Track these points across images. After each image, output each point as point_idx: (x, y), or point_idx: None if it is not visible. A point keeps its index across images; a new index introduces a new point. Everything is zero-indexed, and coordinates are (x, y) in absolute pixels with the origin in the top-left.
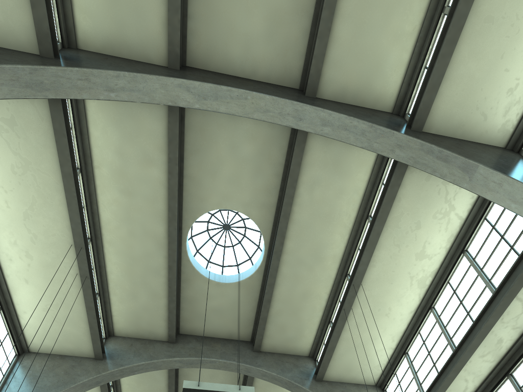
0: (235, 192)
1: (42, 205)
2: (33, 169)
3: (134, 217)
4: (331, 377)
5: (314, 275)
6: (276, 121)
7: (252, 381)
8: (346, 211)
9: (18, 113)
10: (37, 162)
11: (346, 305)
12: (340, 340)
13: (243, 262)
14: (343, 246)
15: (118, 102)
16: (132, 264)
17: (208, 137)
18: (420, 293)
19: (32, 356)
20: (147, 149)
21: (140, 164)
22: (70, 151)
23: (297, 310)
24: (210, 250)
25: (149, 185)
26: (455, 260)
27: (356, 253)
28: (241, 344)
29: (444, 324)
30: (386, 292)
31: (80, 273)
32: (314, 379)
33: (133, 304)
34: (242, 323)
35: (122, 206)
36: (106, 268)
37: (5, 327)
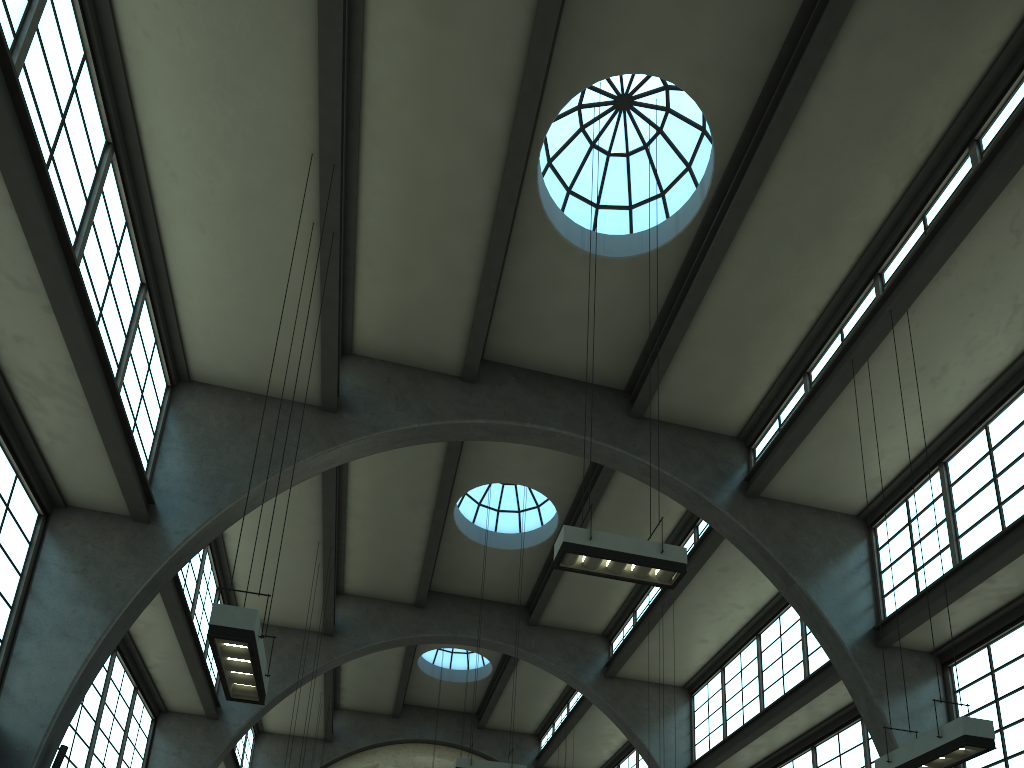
0: (682, 34)
1: (260, 50)
2: None
3: (442, 80)
4: (777, 493)
5: (804, 266)
6: None
7: (610, 475)
8: (924, 119)
9: None
10: None
11: (859, 353)
12: (820, 423)
13: (646, 201)
14: (890, 204)
15: None
16: (416, 196)
17: None
18: (1019, 343)
19: (199, 391)
20: None
21: None
22: None
23: (743, 340)
24: (576, 161)
25: None
26: None
27: (913, 227)
28: (605, 397)
29: None
30: (952, 334)
31: (322, 225)
32: (742, 492)
33: (402, 289)
34: (618, 351)
35: (419, 49)
36: (359, 201)
37: (151, 328)
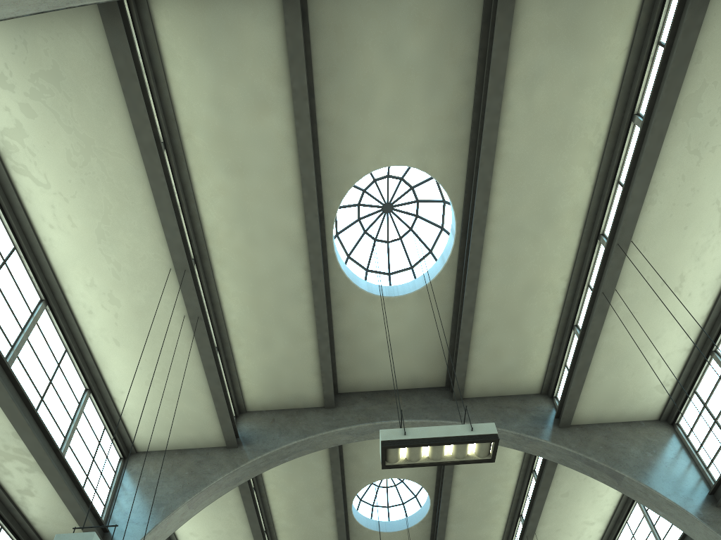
0: (401, 132)
1: (120, 212)
2: (99, 150)
3: (252, 210)
4: (584, 418)
5: (543, 251)
6: None
7: None
8: (591, 118)
9: (61, 56)
10: (102, 136)
11: (606, 285)
12: (597, 351)
13: (421, 259)
14: (590, 185)
15: (204, 9)
16: (258, 290)
17: (348, 40)
18: None
19: (142, 457)
20: (258, 83)
21: (250, 113)
22: (146, 107)
23: (517, 318)
24: (366, 252)
25: (268, 148)
26: None
27: (613, 192)
28: (432, 393)
29: None
30: (676, 248)
31: (189, 314)
32: (556, 426)
33: (267, 356)
34: (431, 358)
35: (232, 195)
36: (222, 306)
37: (100, 419)
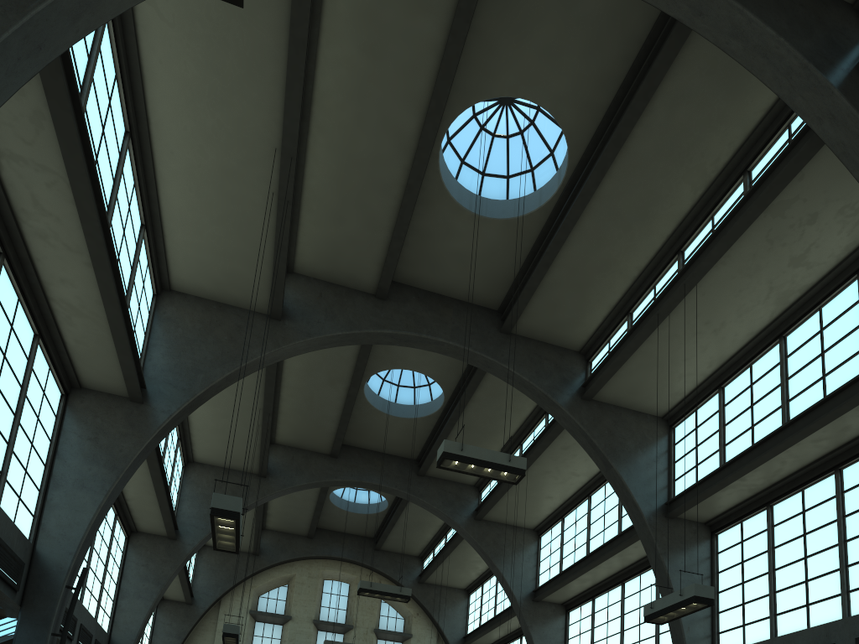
0: (547, 74)
1: (243, 80)
2: (243, 19)
3: (372, 94)
4: (604, 398)
5: (629, 240)
6: (659, 5)
7: (484, 372)
8: (714, 151)
9: None
10: (252, 8)
11: (663, 310)
12: (635, 353)
13: (519, 174)
14: (690, 204)
15: None
16: (348, 169)
17: None
18: (774, 312)
19: (177, 299)
20: None
21: (405, 6)
22: None
23: (585, 285)
24: (468, 140)
25: (411, 45)
26: (843, 280)
27: (705, 223)
28: (483, 316)
29: (787, 373)
30: (727, 302)
31: (280, 195)
32: (579, 396)
33: (334, 231)
34: (494, 282)
35: (356, 72)
36: (305, 168)
37: (146, 254)
